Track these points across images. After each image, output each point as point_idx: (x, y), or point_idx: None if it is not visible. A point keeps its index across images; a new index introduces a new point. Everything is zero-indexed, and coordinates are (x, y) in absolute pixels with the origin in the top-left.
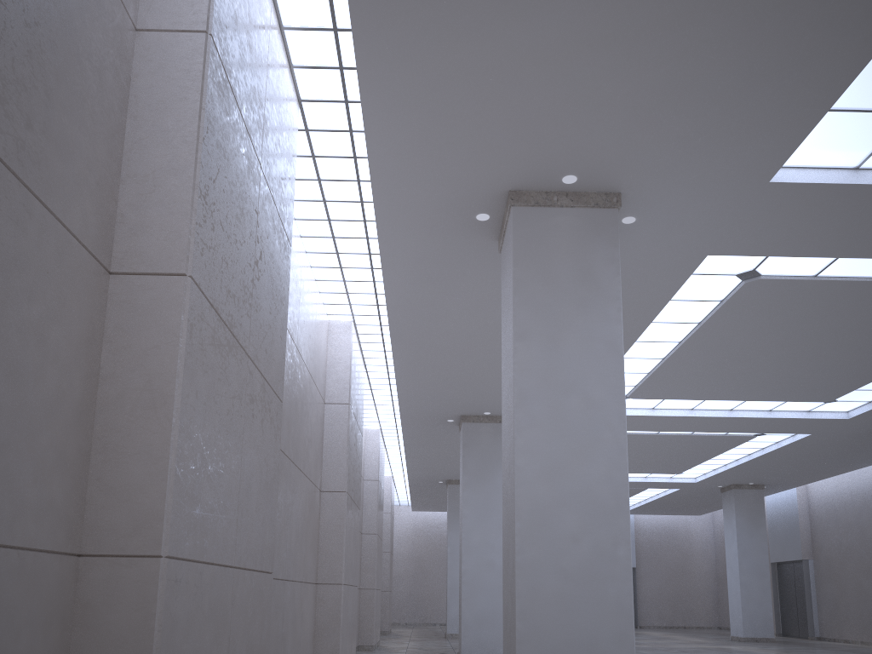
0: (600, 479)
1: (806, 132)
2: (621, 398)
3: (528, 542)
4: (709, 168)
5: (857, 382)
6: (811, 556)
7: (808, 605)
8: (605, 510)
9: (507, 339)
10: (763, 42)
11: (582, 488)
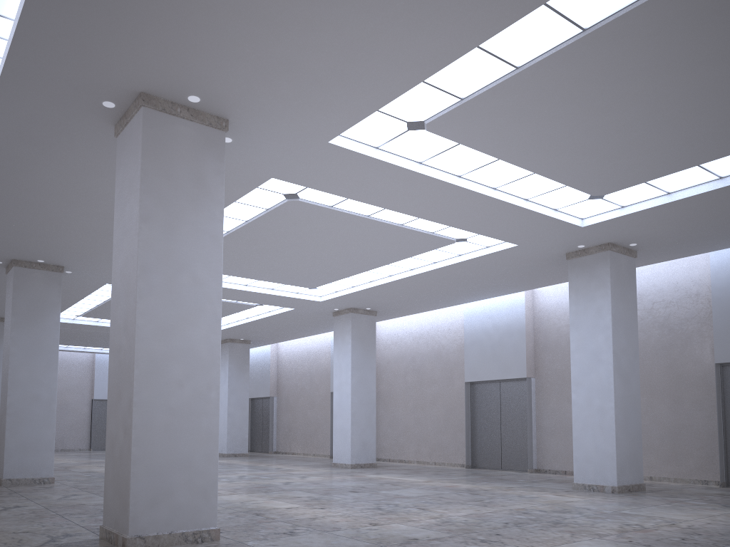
0: (201, 340)
1: (359, 119)
2: (219, 280)
3: (144, 385)
4: (295, 122)
5: (333, 278)
6: (276, 394)
7: (271, 429)
8: (203, 363)
9: (126, 217)
10: (355, 58)
11: (187, 346)
